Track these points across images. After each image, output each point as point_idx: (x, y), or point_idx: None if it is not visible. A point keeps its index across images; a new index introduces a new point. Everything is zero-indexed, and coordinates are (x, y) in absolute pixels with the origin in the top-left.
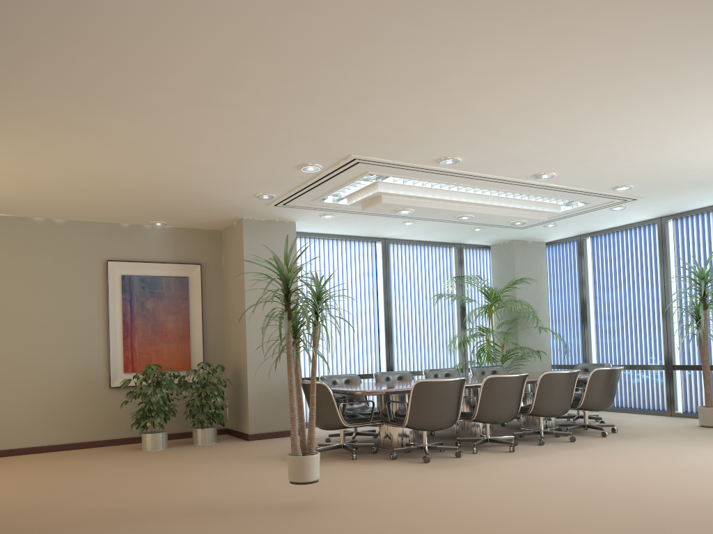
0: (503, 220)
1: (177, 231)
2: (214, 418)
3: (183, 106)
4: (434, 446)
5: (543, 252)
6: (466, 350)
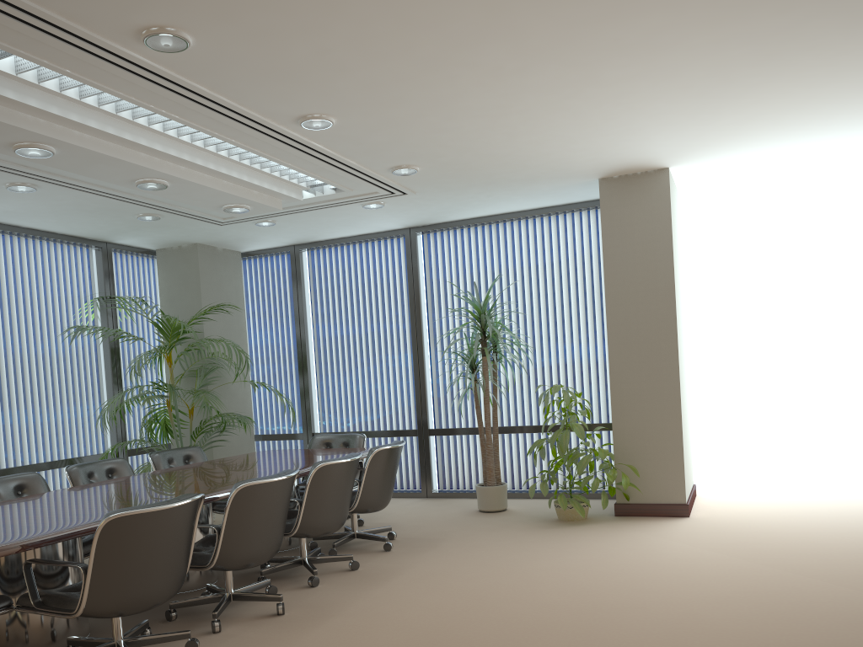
0: (216, 200)
1: None
2: None
3: None
4: (141, 638)
5: (239, 266)
6: (123, 421)
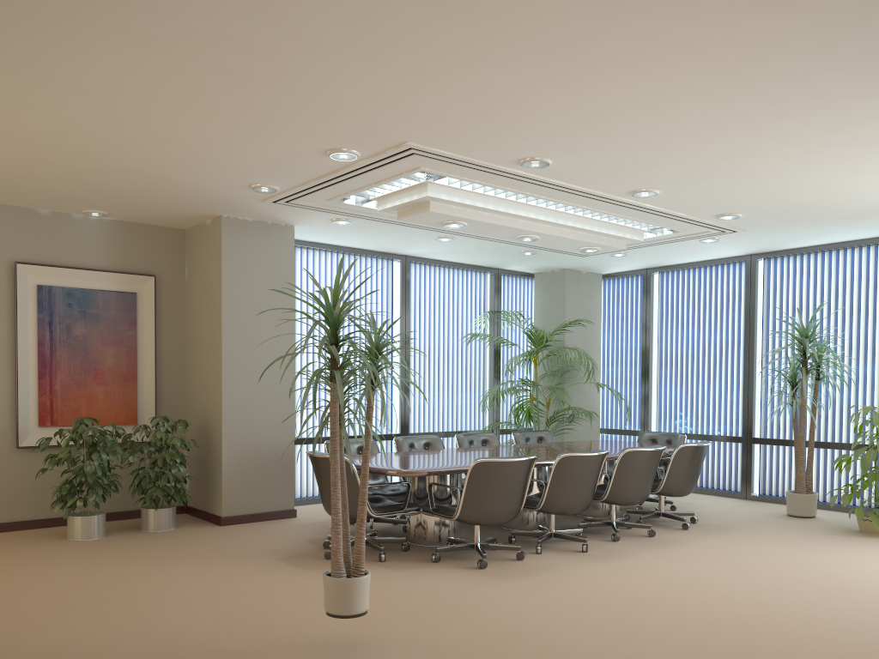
0: (573, 245)
1: (121, 227)
2: (173, 495)
3: (183, 42)
4: (489, 544)
5: (599, 286)
6: (498, 407)
